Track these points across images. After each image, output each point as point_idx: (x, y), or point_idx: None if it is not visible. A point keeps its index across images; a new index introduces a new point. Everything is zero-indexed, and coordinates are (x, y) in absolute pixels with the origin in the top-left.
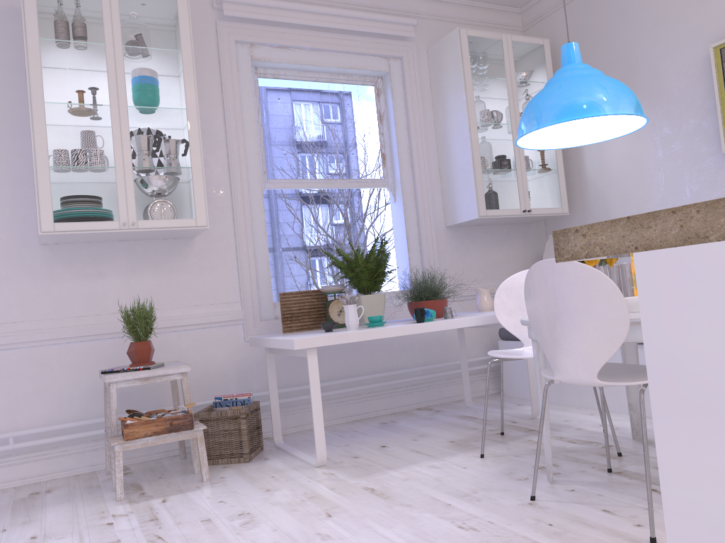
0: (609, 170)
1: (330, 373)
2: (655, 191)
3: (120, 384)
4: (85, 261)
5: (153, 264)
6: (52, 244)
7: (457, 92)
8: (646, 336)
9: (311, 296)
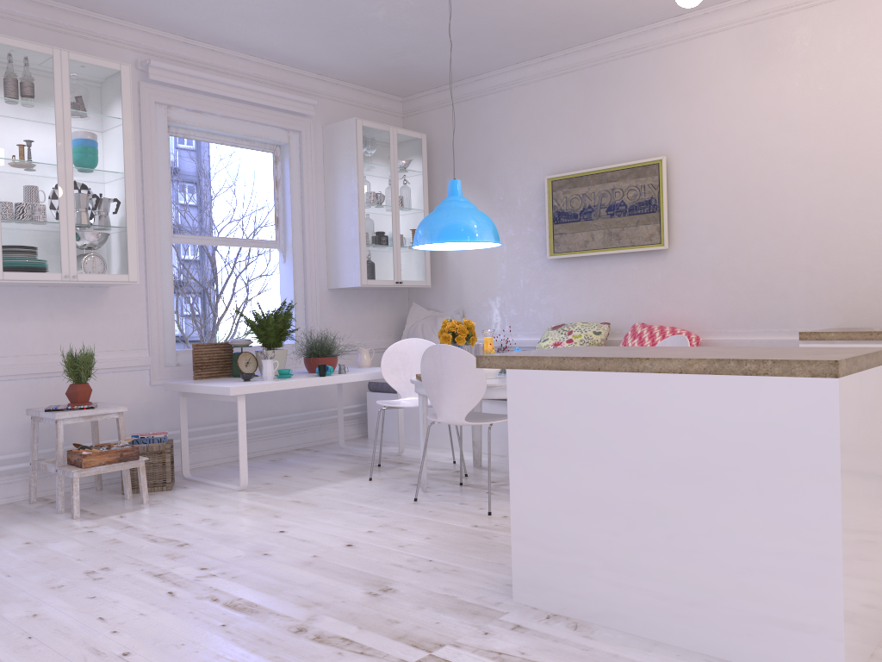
0: (466, 254)
1: (223, 417)
2: (499, 278)
3: (66, 421)
4: (6, 304)
5: (70, 310)
6: None
7: (349, 173)
8: (508, 398)
9: (220, 348)
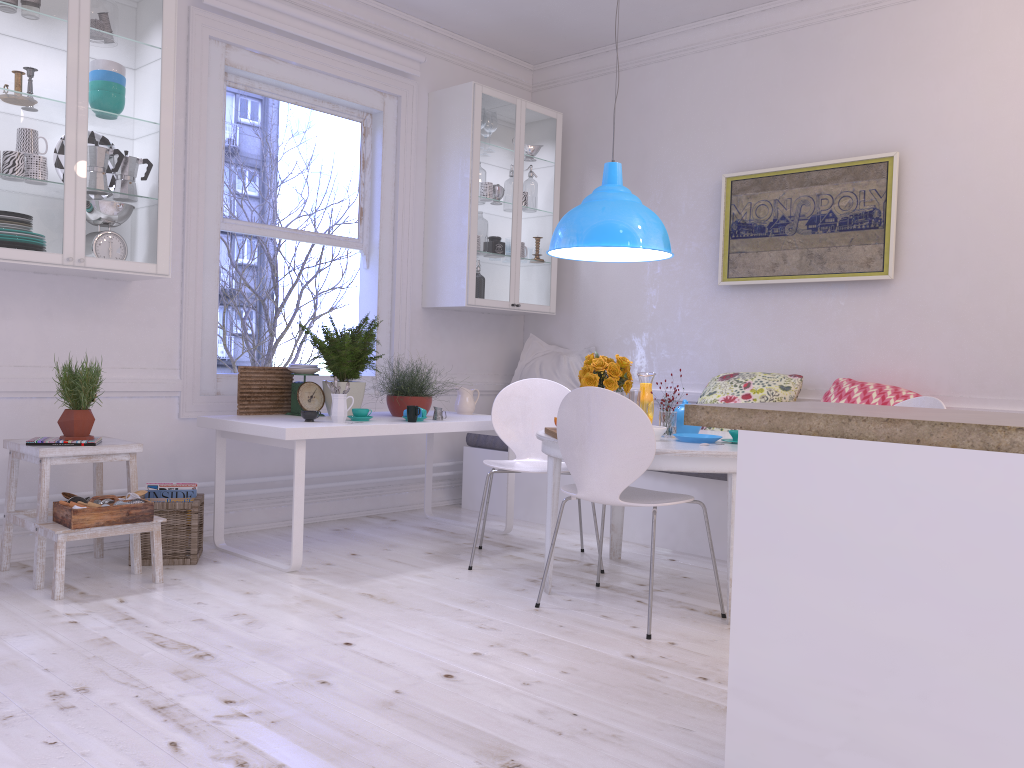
0: (605, 274)
1: (274, 467)
2: (648, 308)
3: (55, 460)
4: None
5: (75, 308)
6: None
7: (460, 155)
8: (738, 478)
9: (276, 374)
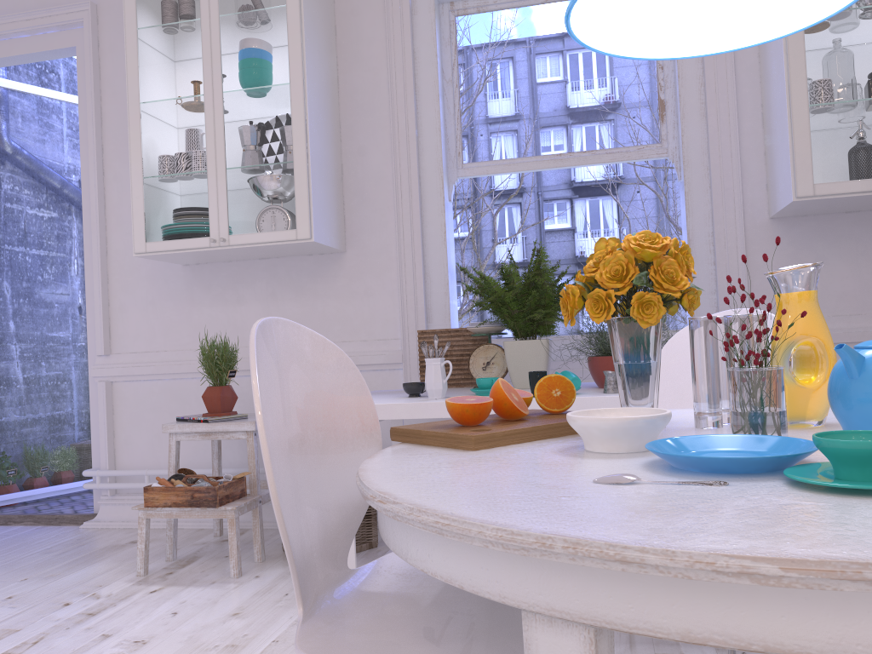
0: None
1: None
2: None
3: (179, 436)
4: (224, 283)
5: (295, 287)
6: (193, 264)
7: None
8: None
9: (464, 337)
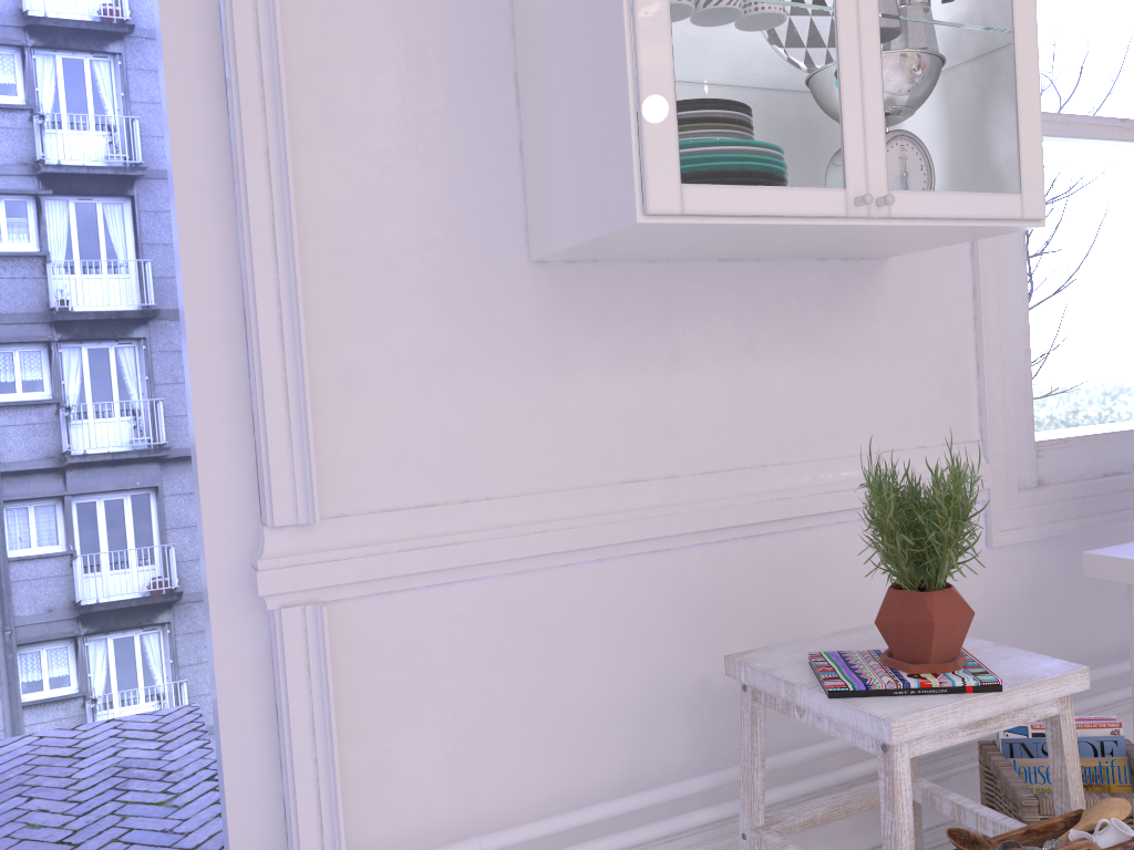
0: None
1: None
2: None
3: (917, 743)
4: (639, 317)
5: (795, 330)
6: (560, 262)
7: None
8: None
9: None
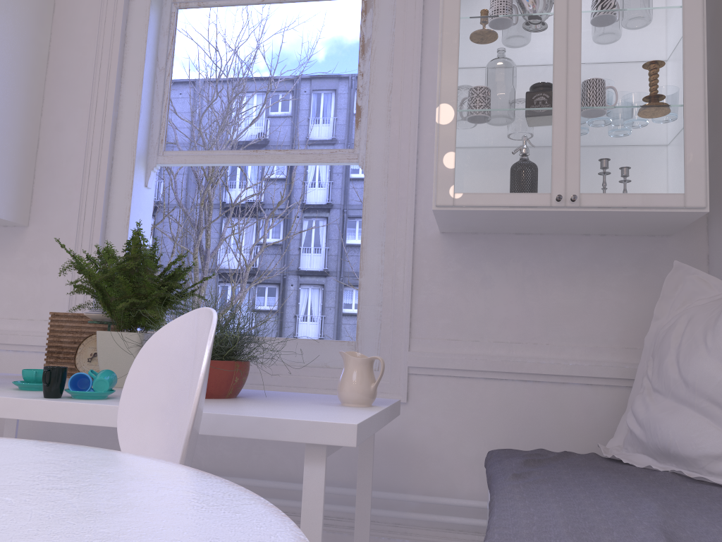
0: None
1: None
2: None
3: None
4: None
5: None
6: None
7: None
8: None
9: (95, 324)
